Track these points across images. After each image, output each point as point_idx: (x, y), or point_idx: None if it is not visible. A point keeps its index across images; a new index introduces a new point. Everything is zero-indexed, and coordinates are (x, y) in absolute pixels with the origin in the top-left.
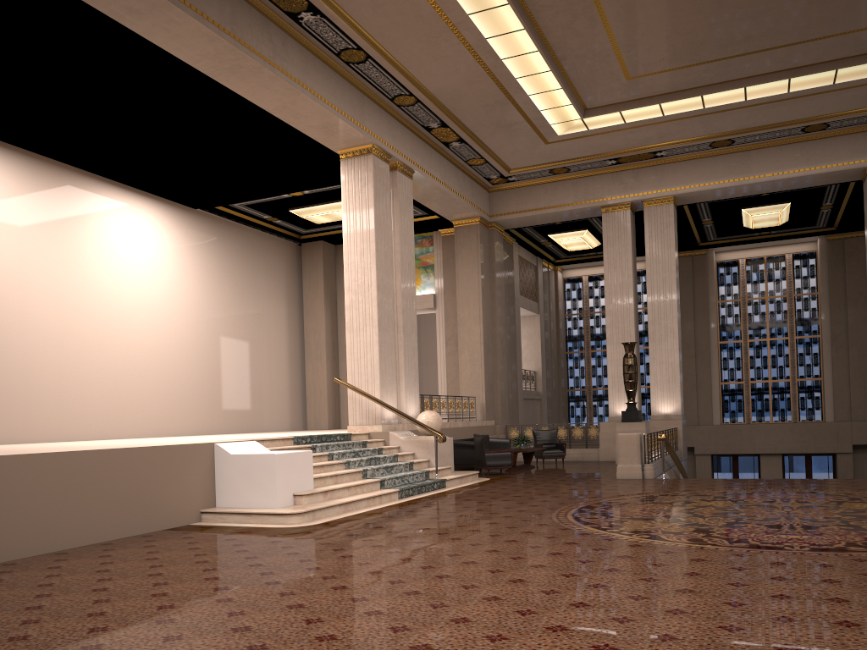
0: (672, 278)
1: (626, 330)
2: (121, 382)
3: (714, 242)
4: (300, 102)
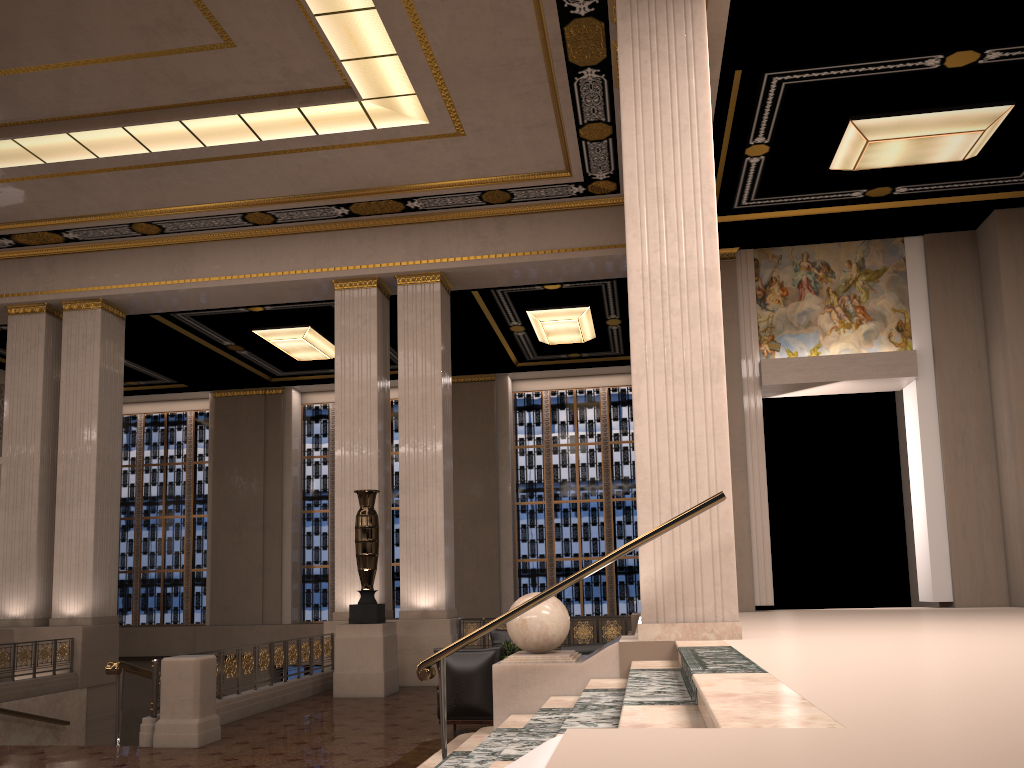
0: (93, 414)
1: (28, 488)
2: None
3: (288, 378)
4: None
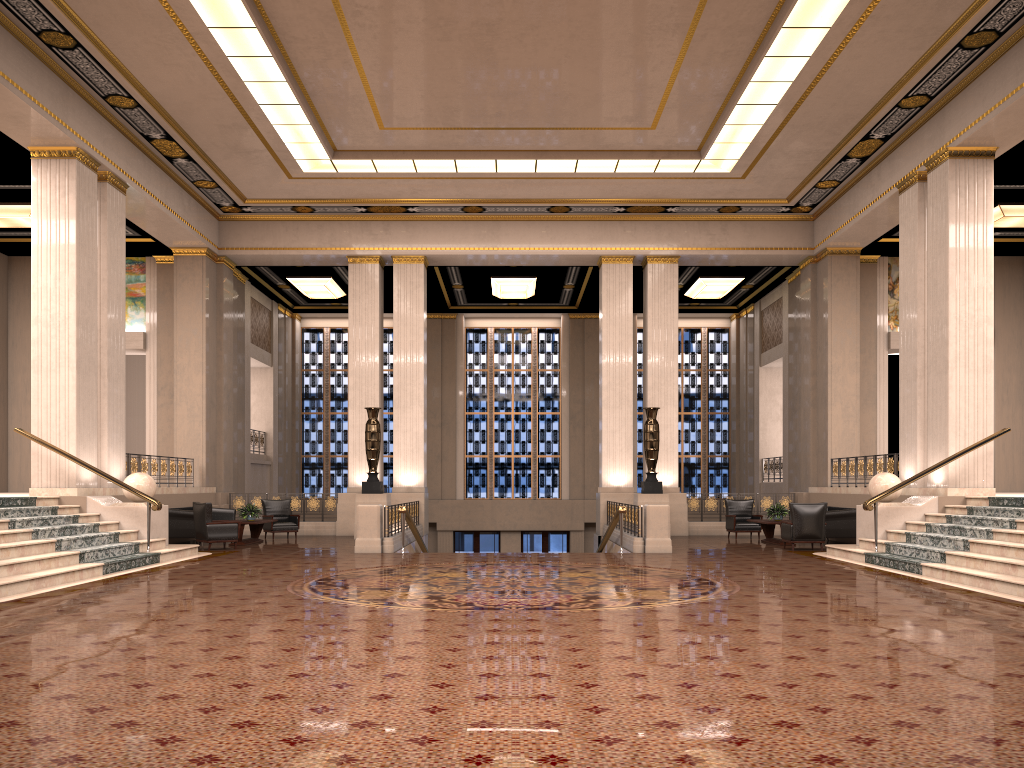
0: (420, 342)
1: (371, 394)
2: None
3: (464, 307)
4: None
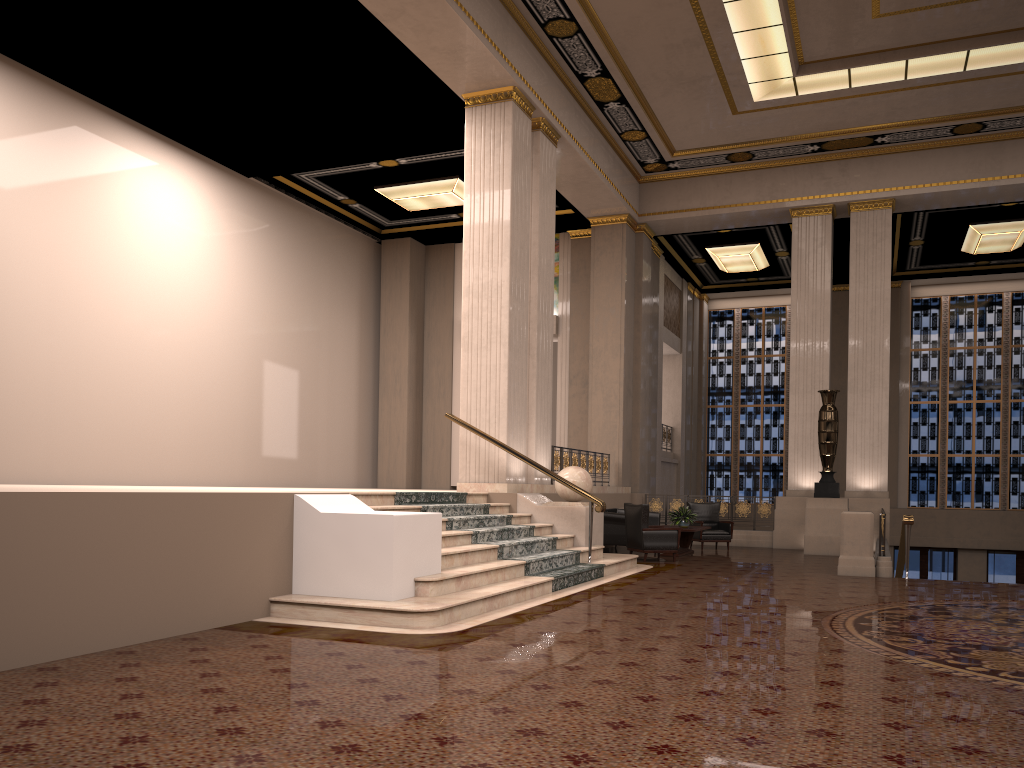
0: (885, 308)
1: (818, 375)
2: (137, 407)
3: (912, 272)
4: (426, 5)
